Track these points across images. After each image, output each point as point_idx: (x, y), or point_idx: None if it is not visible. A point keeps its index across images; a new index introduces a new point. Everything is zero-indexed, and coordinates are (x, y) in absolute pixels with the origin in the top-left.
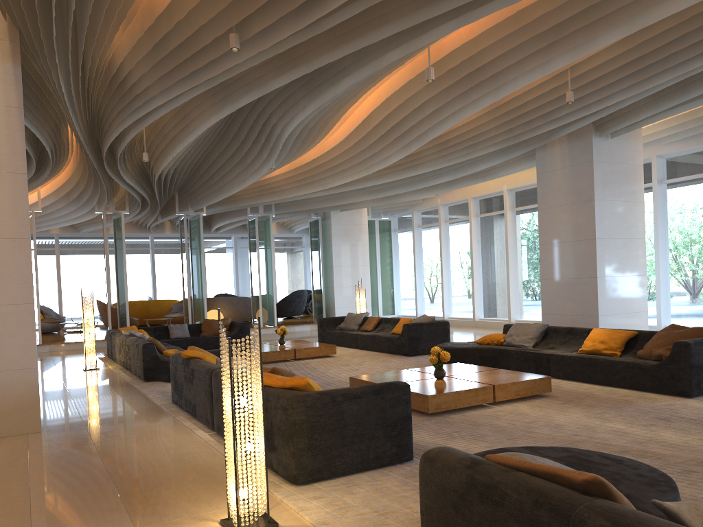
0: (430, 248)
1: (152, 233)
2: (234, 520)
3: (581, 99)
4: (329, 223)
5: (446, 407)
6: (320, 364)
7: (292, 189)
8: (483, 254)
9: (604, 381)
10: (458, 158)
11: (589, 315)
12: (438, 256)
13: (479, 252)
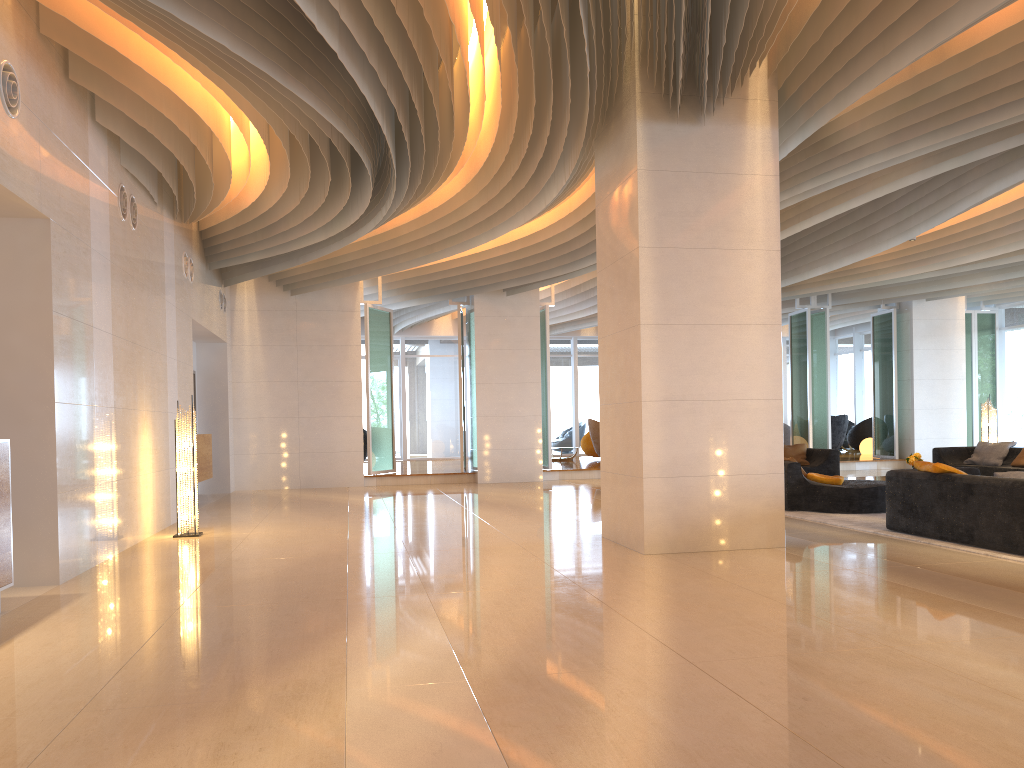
0: None
1: None
2: None
3: None
4: (908, 318)
5: None
6: None
7: (888, 269)
8: None
9: None
10: None
11: None
12: None
13: None
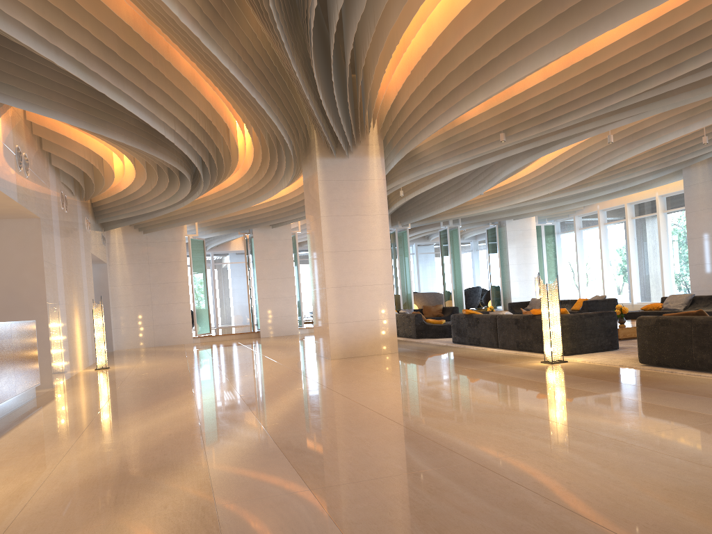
0: (590, 246)
1: None
2: (549, 359)
3: None
4: (504, 230)
5: (629, 336)
6: None
7: (483, 206)
8: (639, 249)
9: None
10: (620, 178)
11: None
12: (598, 253)
13: (635, 247)
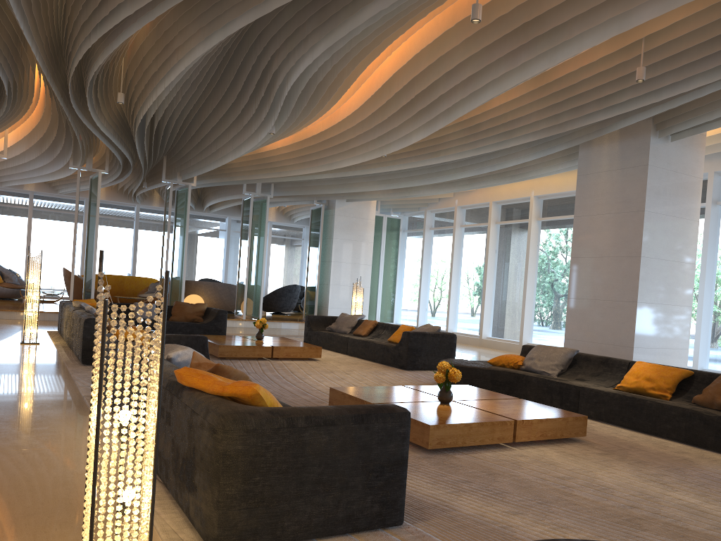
0: (440, 253)
1: (138, 204)
2: None
3: (651, 82)
4: (332, 213)
5: (451, 444)
6: (299, 368)
7: (294, 167)
8: (499, 266)
9: (650, 429)
10: (488, 147)
11: (622, 345)
12: (448, 263)
13: (495, 263)
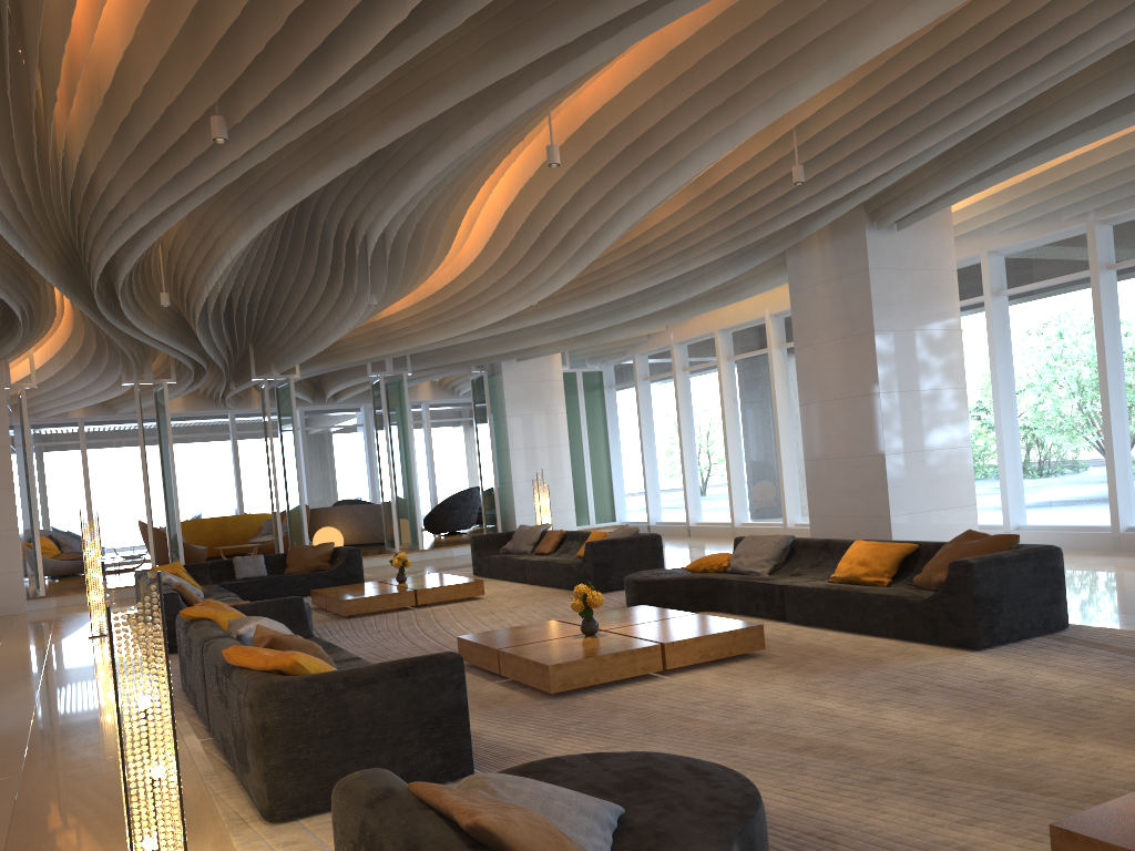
0: (663, 412)
1: (232, 409)
2: None
3: (825, 176)
4: (500, 381)
5: (581, 683)
6: (450, 613)
7: (425, 333)
8: (742, 419)
9: (859, 627)
10: (667, 272)
11: (877, 515)
12: (676, 425)
13: (736, 416)
